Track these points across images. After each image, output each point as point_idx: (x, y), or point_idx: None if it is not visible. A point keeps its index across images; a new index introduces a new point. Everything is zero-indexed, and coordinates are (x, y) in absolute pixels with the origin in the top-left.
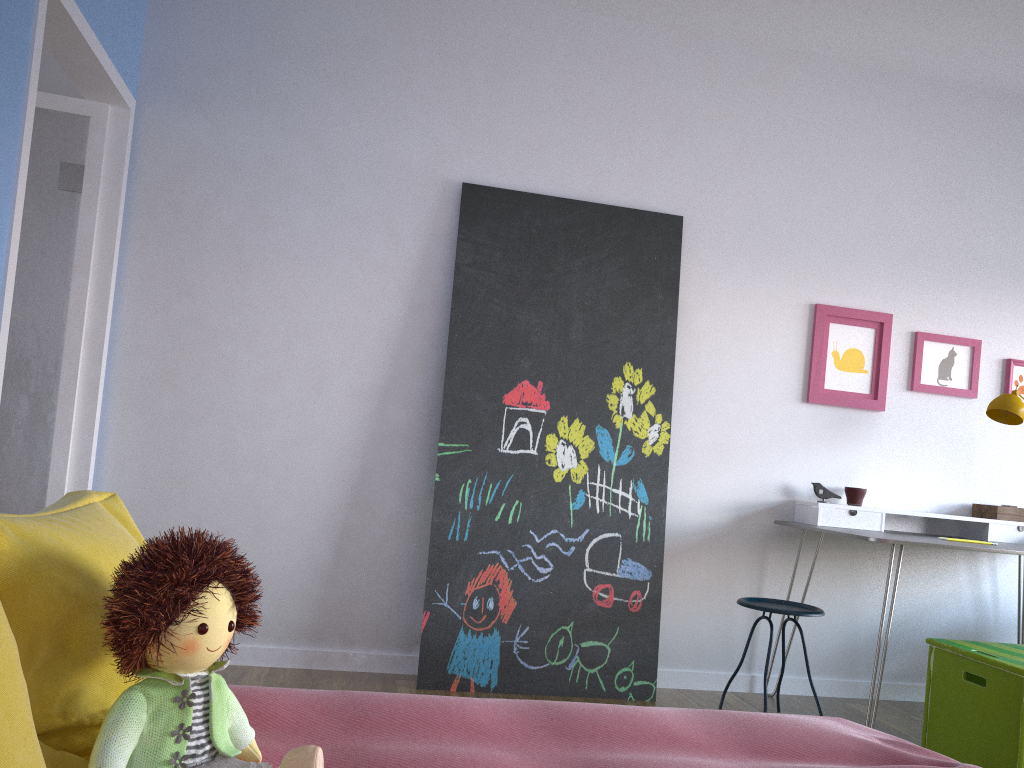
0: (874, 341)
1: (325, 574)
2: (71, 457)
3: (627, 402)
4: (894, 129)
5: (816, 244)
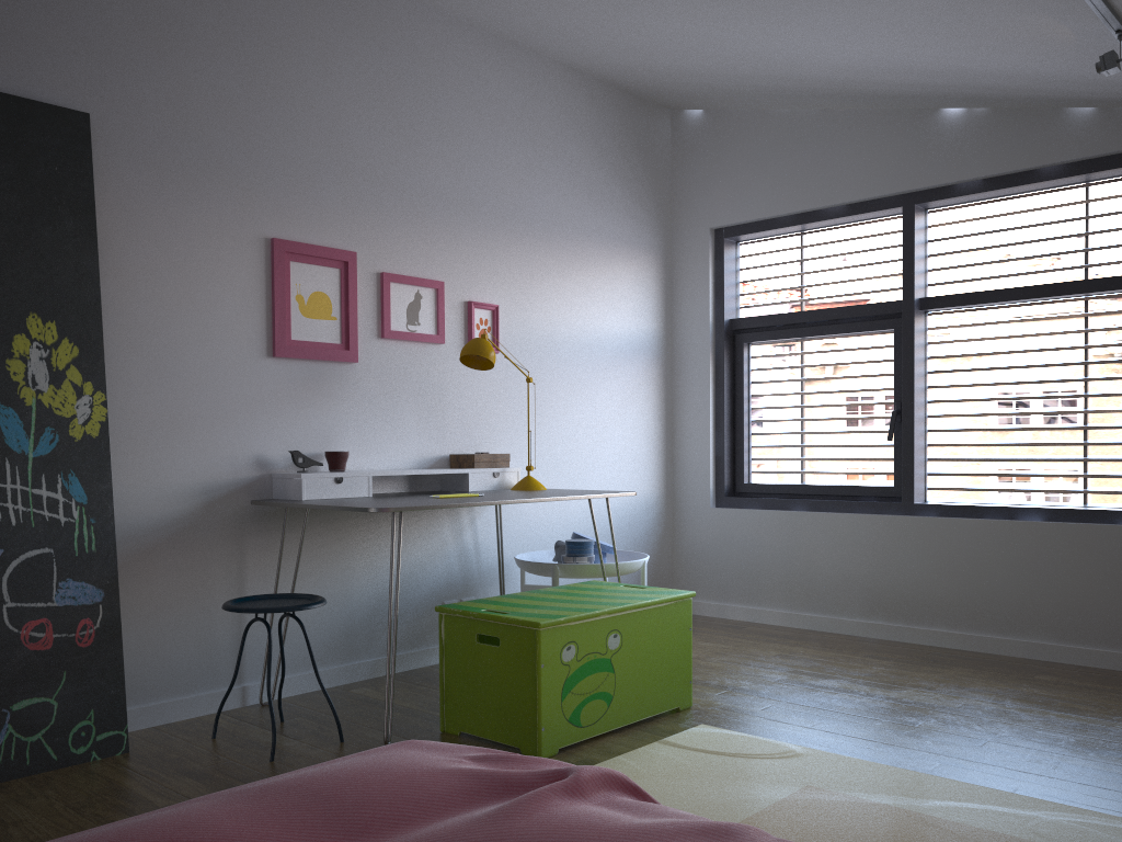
0: (340, 283)
1: None
2: None
3: (39, 369)
4: (339, 35)
5: (265, 165)
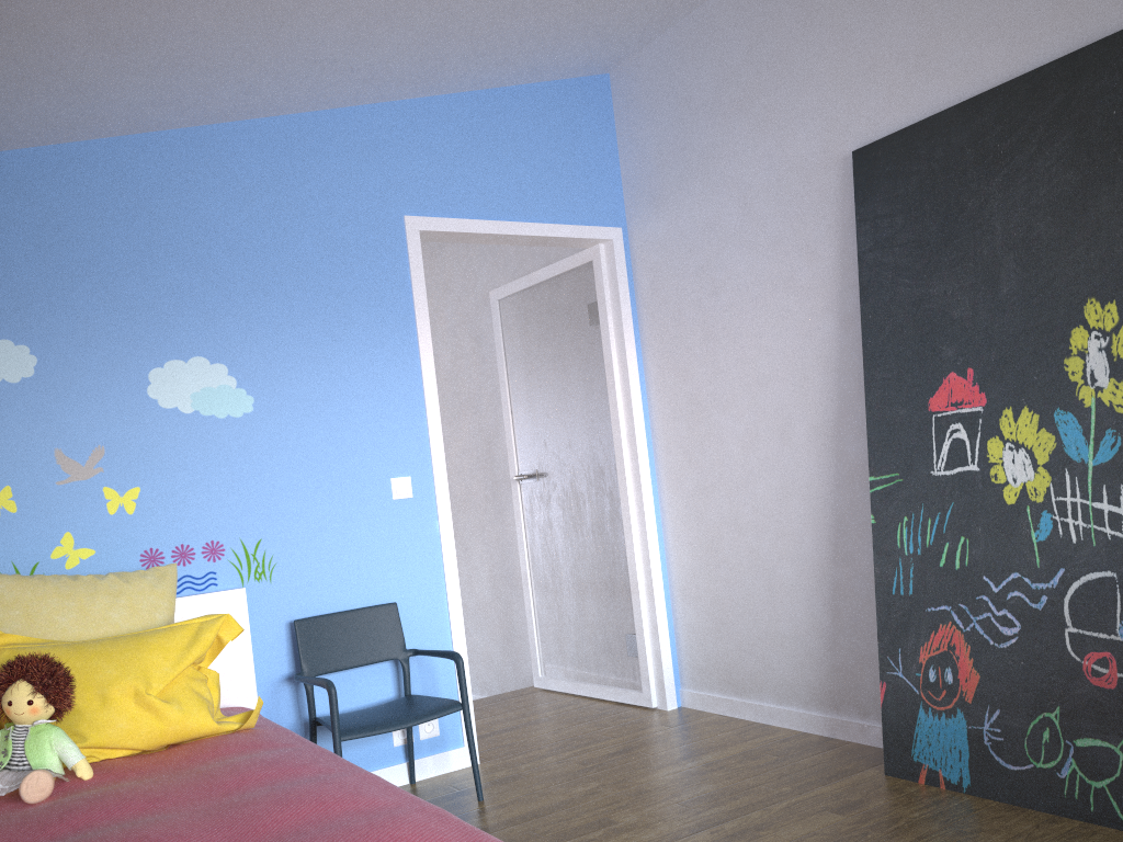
0: None
1: (828, 635)
2: (638, 539)
3: (1098, 362)
4: None
5: None
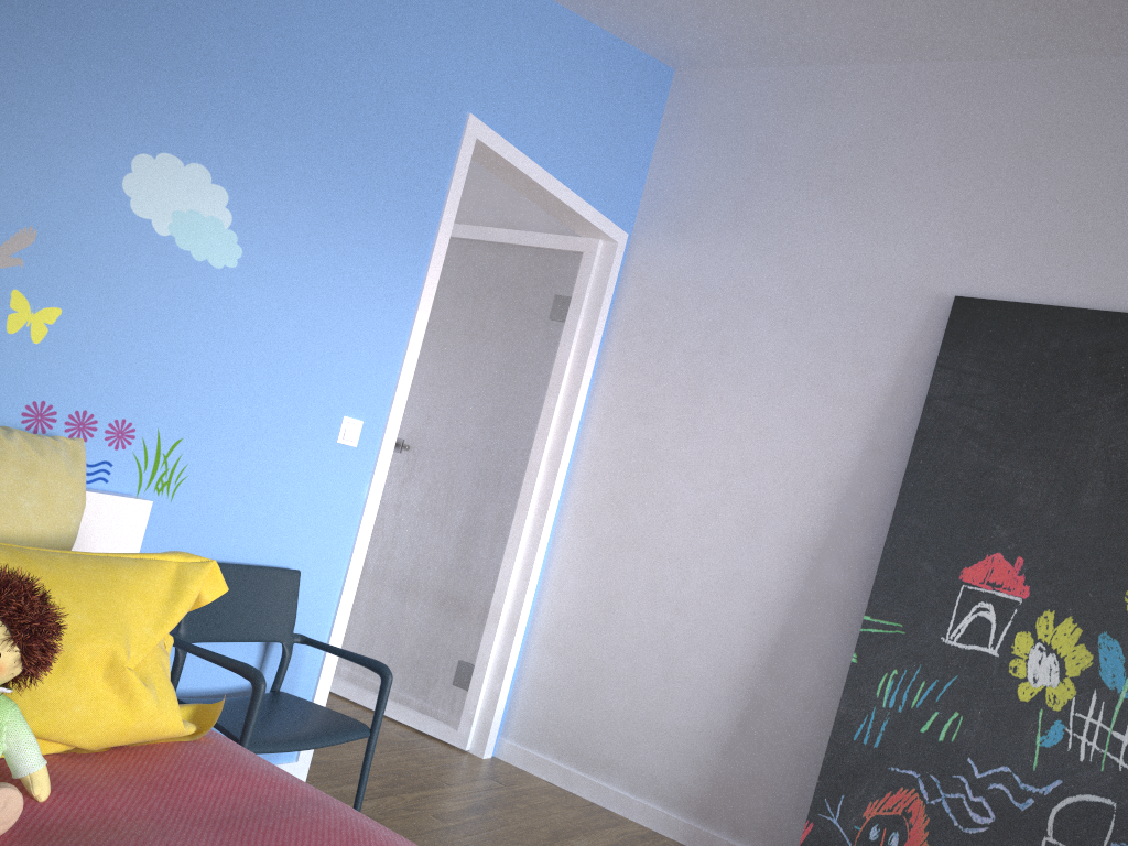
0: None
1: (724, 744)
2: (518, 566)
3: None
4: None
5: None
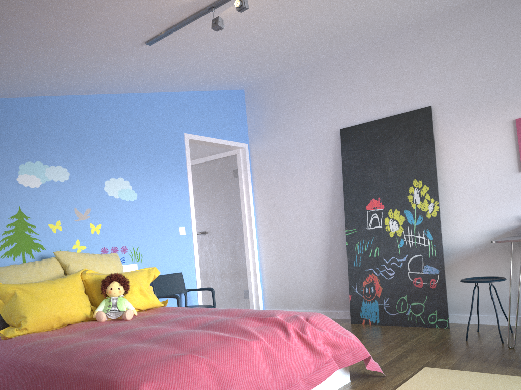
0: None
1: (325, 284)
2: (250, 255)
3: (416, 196)
4: None
5: (509, 89)
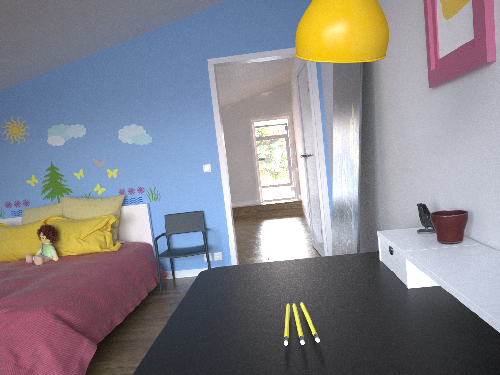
0: None
1: None
2: (321, 189)
3: (352, 136)
4: None
5: None
